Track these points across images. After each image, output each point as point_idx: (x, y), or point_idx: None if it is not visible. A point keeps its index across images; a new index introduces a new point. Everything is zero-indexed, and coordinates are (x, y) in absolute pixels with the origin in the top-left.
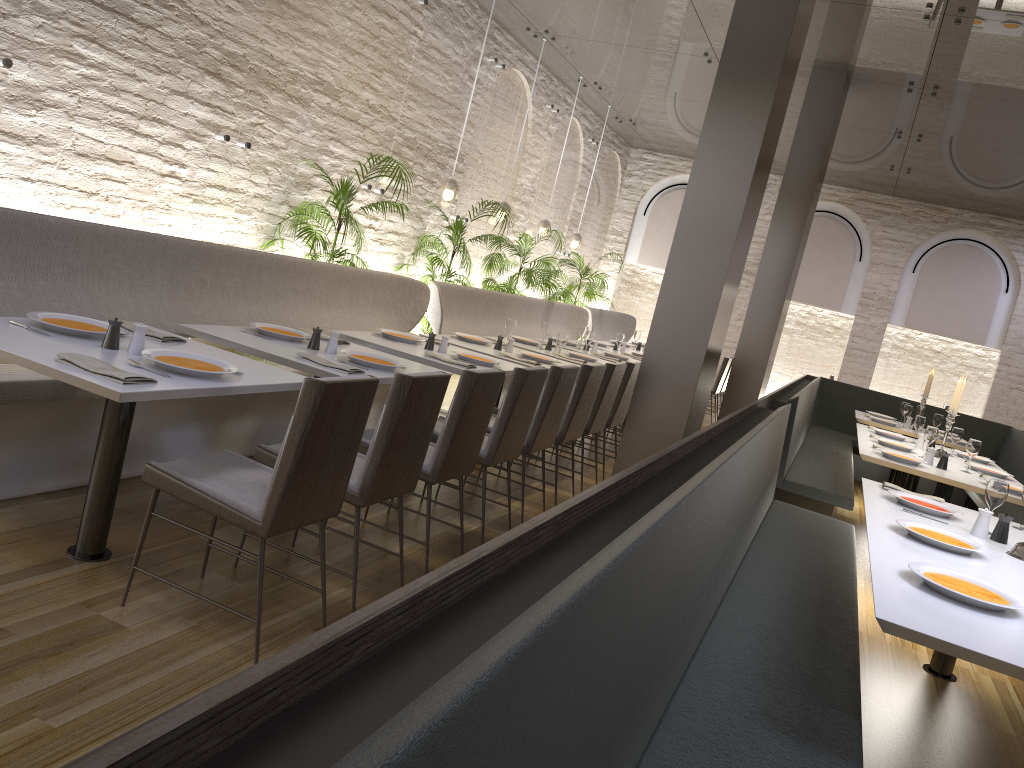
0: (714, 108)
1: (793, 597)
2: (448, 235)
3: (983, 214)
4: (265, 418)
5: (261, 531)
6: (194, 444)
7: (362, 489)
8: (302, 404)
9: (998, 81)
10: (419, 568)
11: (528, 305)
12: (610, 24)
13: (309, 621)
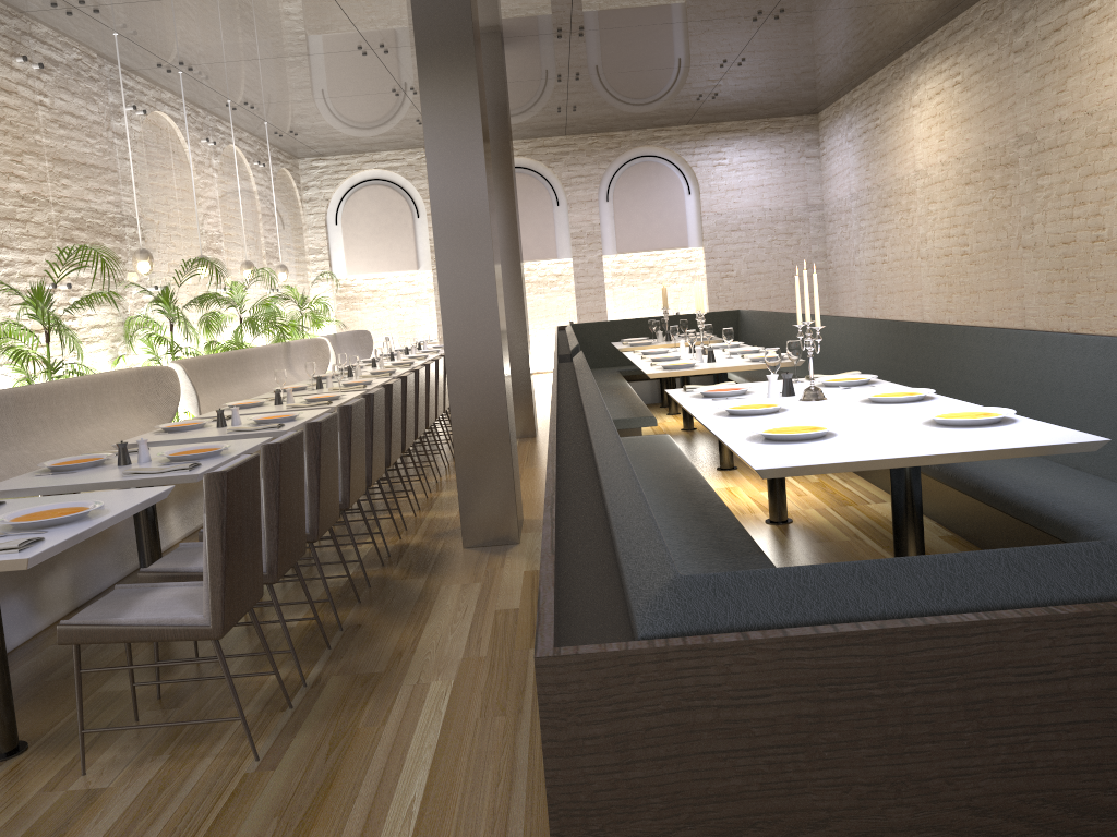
0: (427, 106)
1: (666, 500)
2: (158, 309)
3: (647, 129)
4: (77, 562)
5: (215, 633)
6: (20, 616)
7: (270, 565)
8: (211, 499)
9: (632, 10)
10: (329, 626)
11: (267, 354)
12: (253, 40)
13: (270, 707)
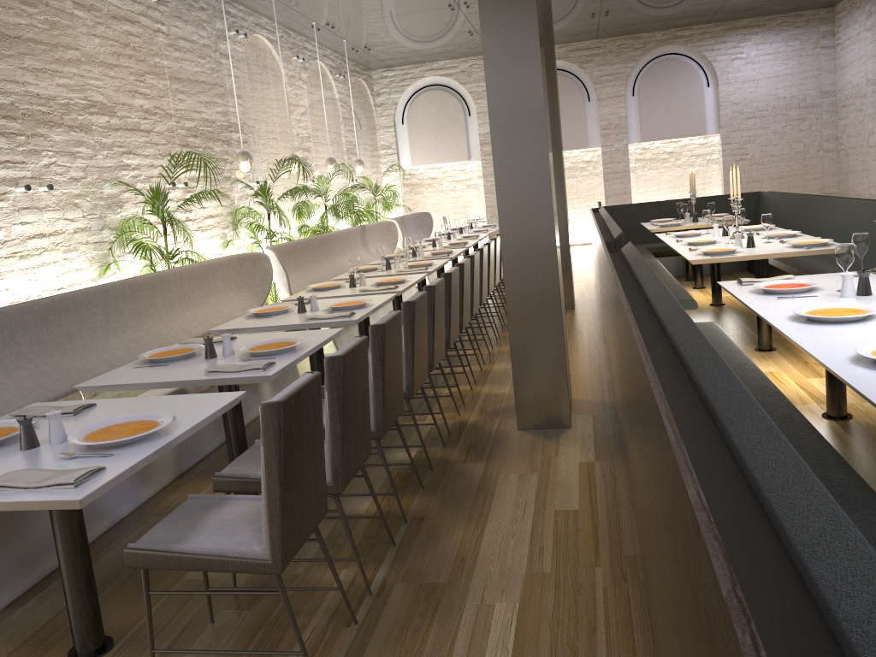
0: (485, 7)
1: None
2: (258, 201)
3: (670, 30)
4: None
5: (274, 568)
6: (129, 487)
7: (334, 477)
8: (267, 431)
9: None
10: (394, 516)
11: (347, 236)
12: None
13: (336, 619)
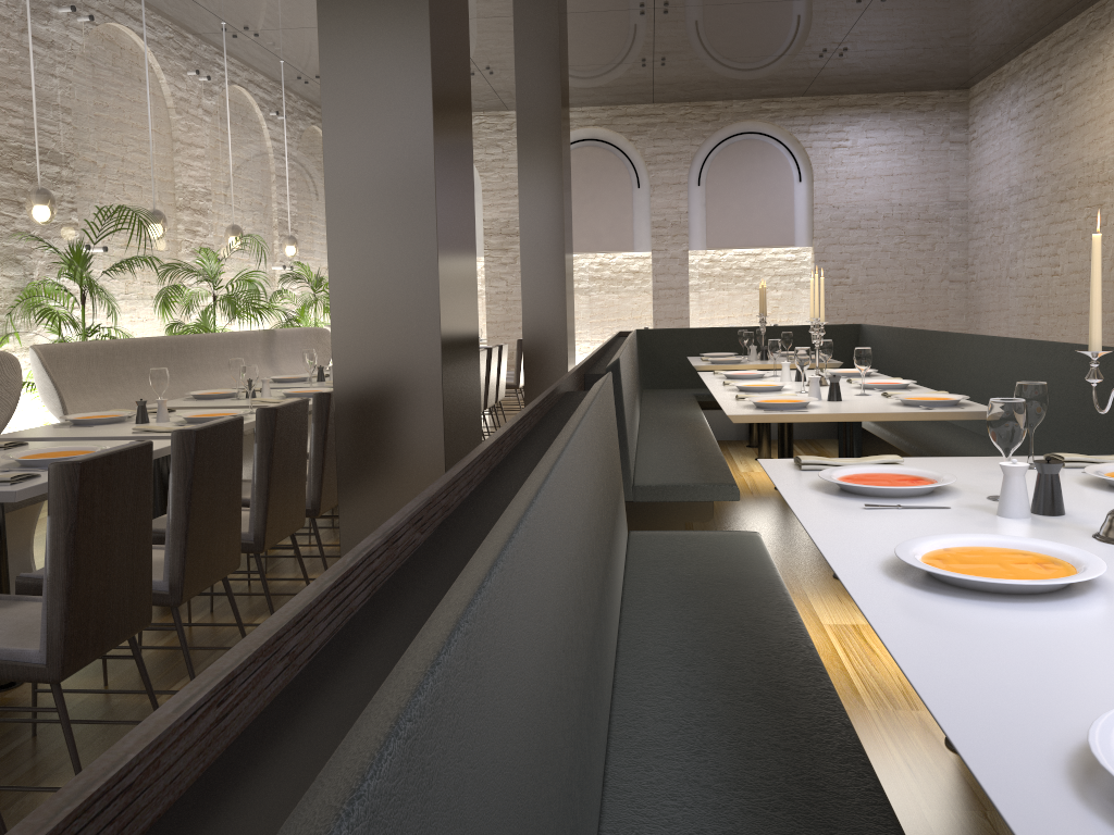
0: None
1: (747, 820)
2: (66, 273)
3: (753, 100)
4: None
5: None
6: None
7: None
8: None
9: None
10: None
11: (233, 343)
12: None
13: None
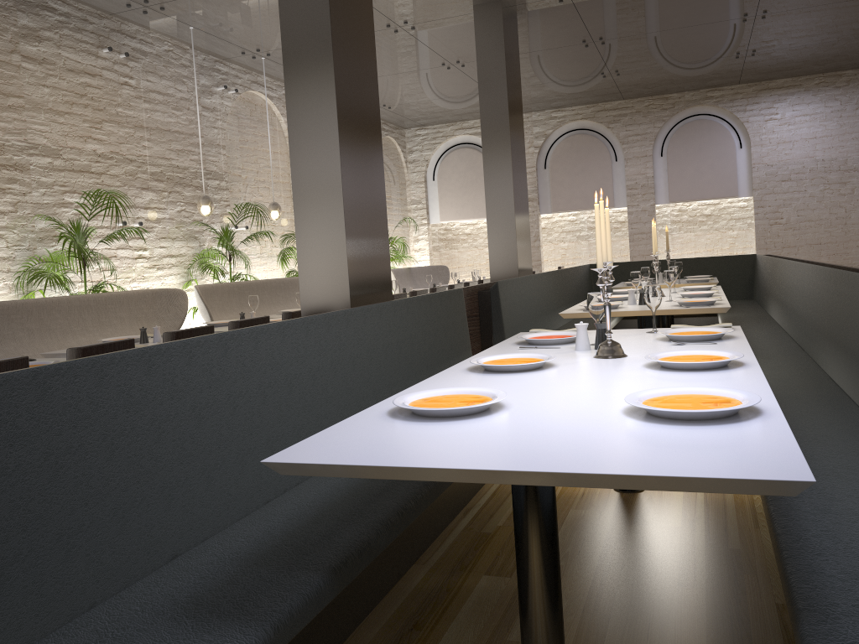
0: (287, 48)
1: None
2: (220, 244)
3: (700, 90)
4: None
5: None
6: None
7: None
8: None
9: None
10: None
11: None
12: None
13: None
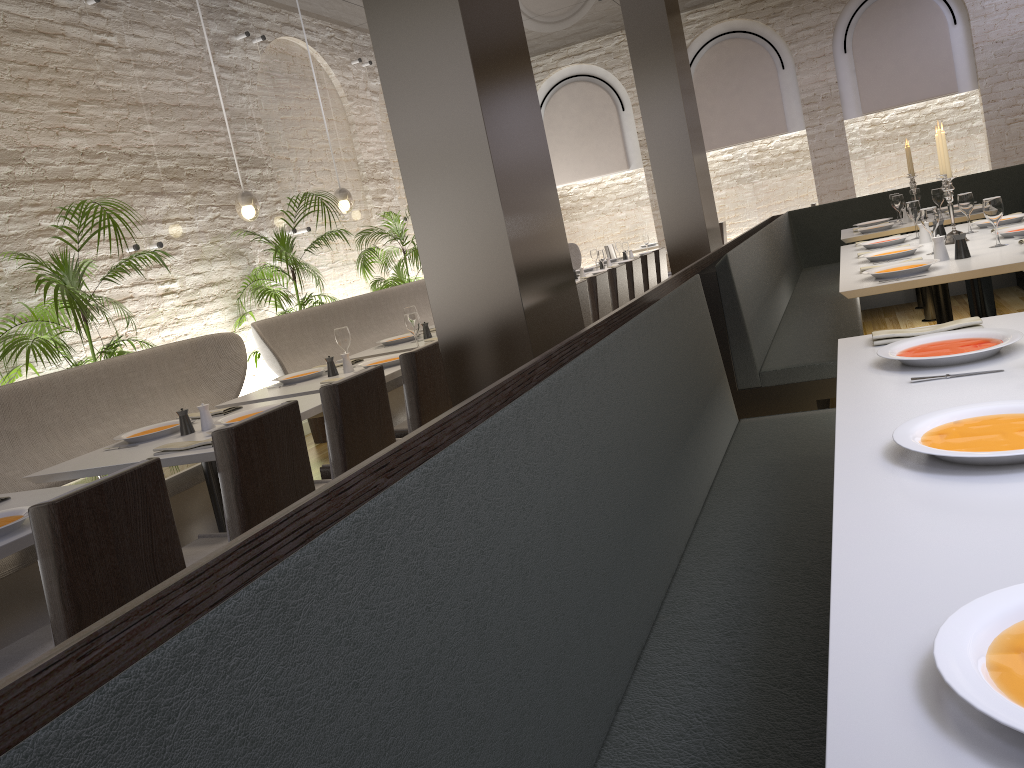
0: None
1: (752, 697)
2: (277, 257)
3: None
4: None
5: None
6: None
7: None
8: None
9: None
10: None
11: (422, 290)
12: None
13: None
